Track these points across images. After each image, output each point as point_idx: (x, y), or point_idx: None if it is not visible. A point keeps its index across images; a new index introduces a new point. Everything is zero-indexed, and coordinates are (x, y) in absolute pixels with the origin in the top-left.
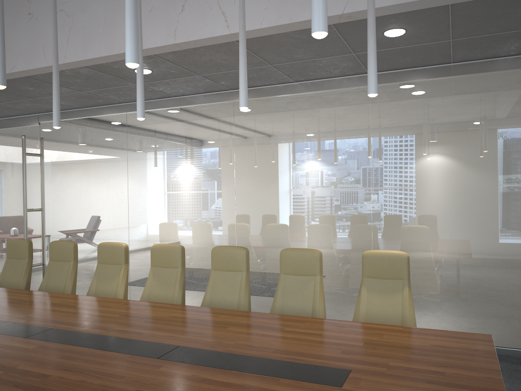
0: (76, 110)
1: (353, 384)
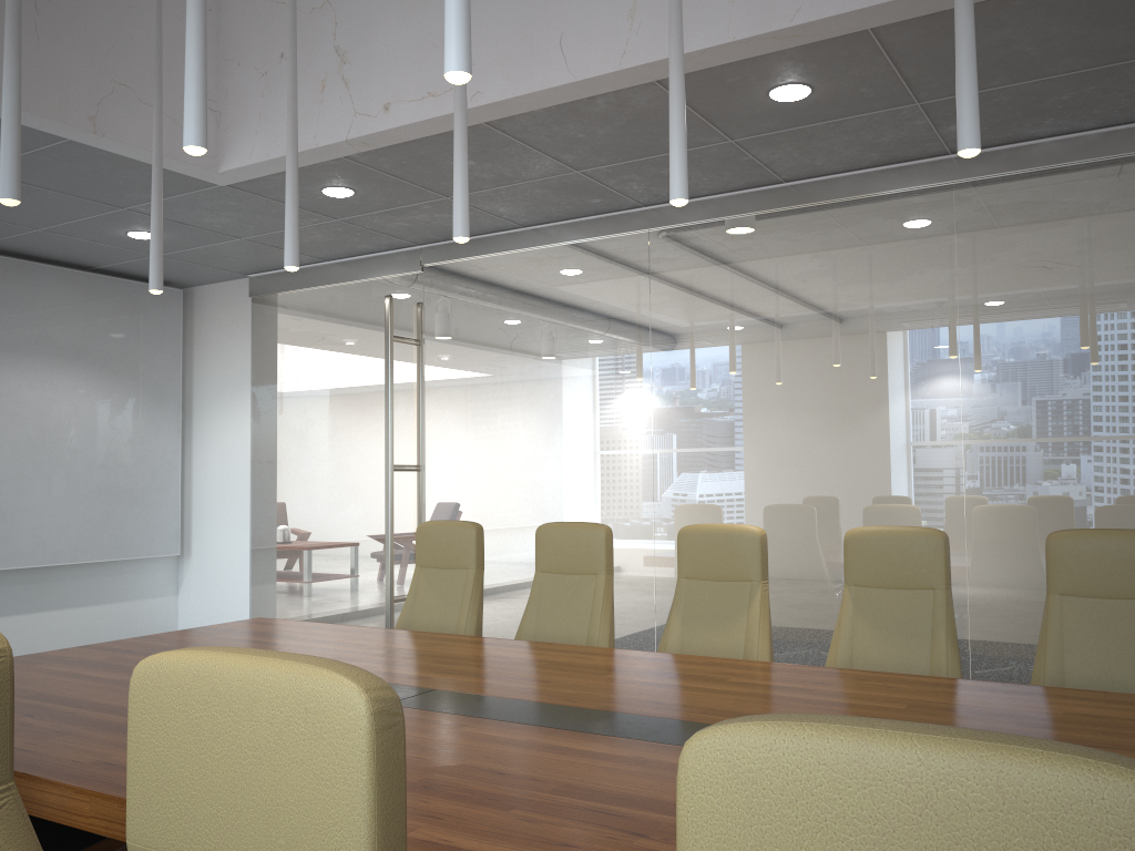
0: (517, 231)
1: None
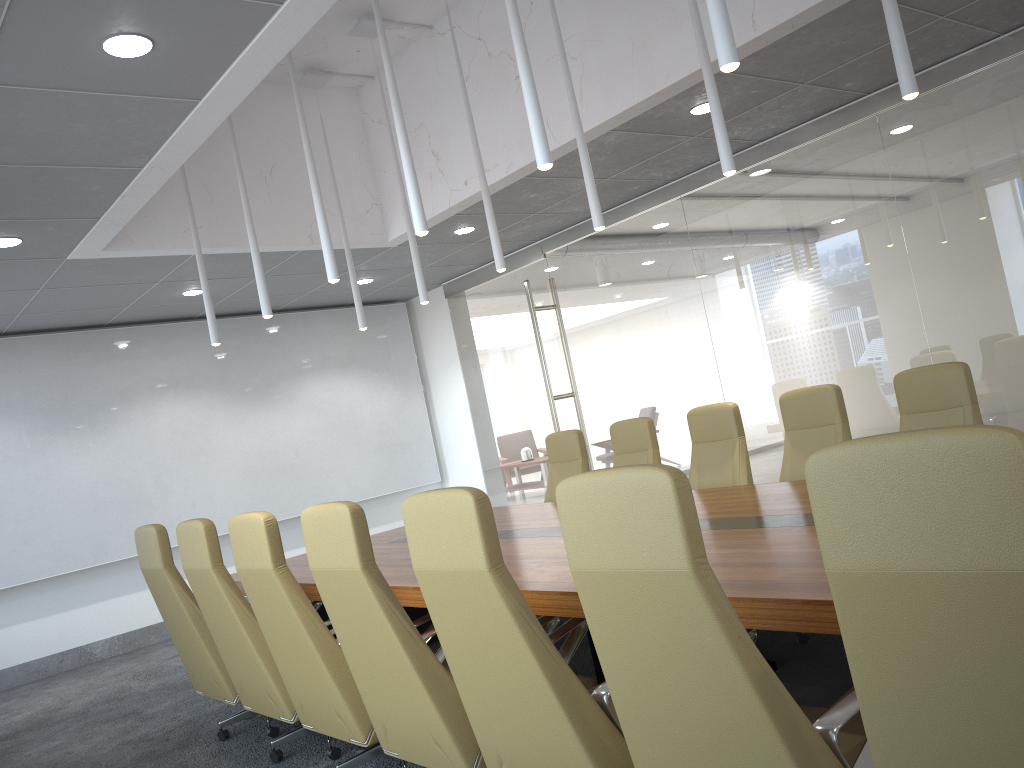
0: None
1: None
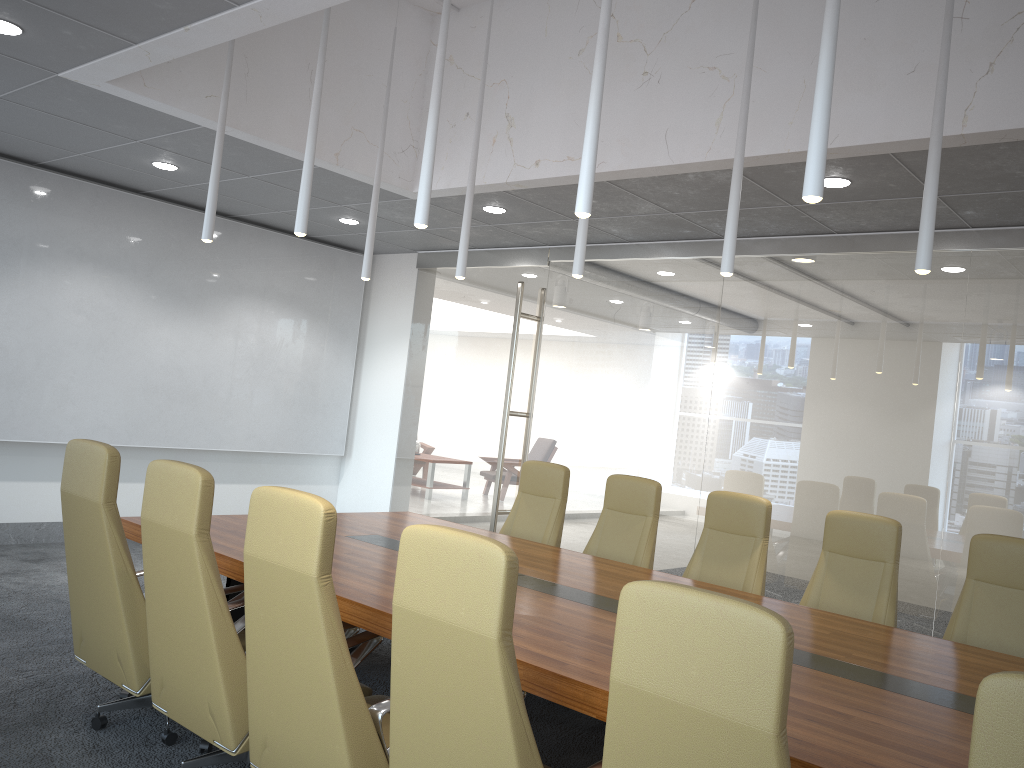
0: (624, 244)
1: None
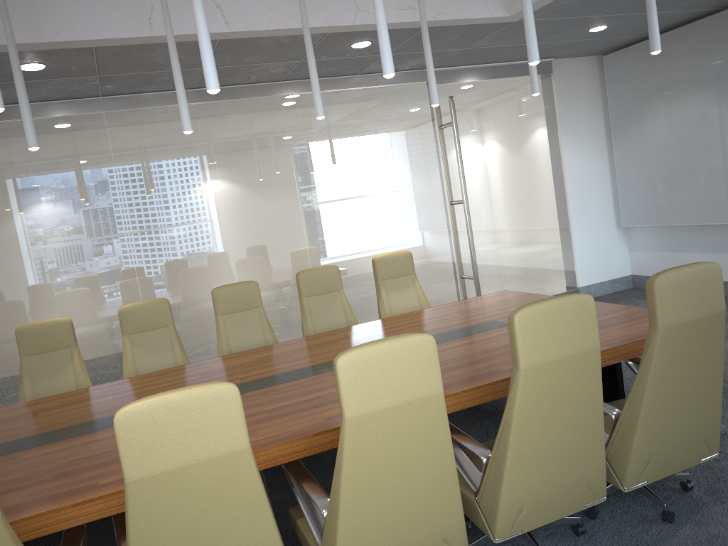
0: None
1: None
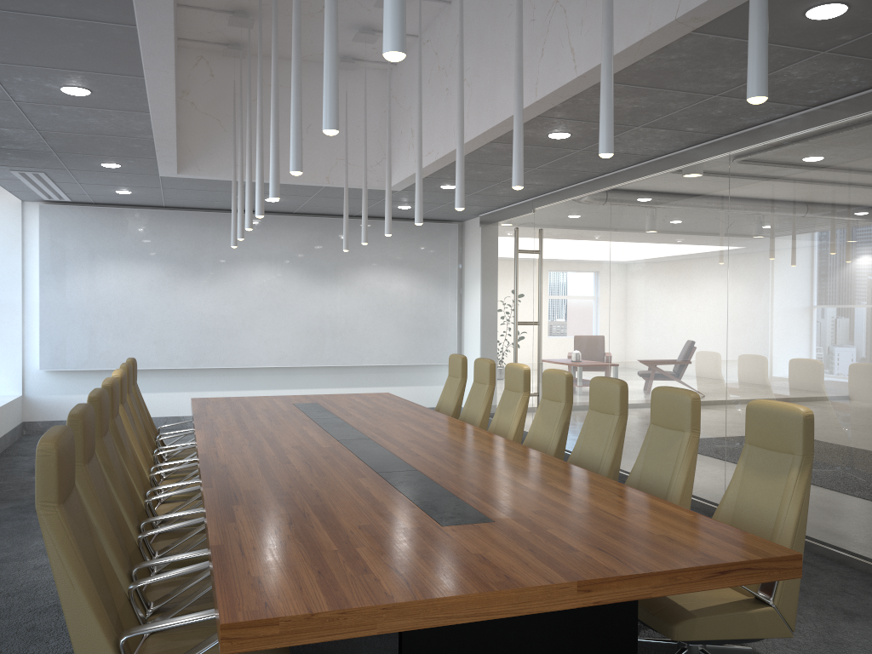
0: (563, 189)
1: (459, 528)
